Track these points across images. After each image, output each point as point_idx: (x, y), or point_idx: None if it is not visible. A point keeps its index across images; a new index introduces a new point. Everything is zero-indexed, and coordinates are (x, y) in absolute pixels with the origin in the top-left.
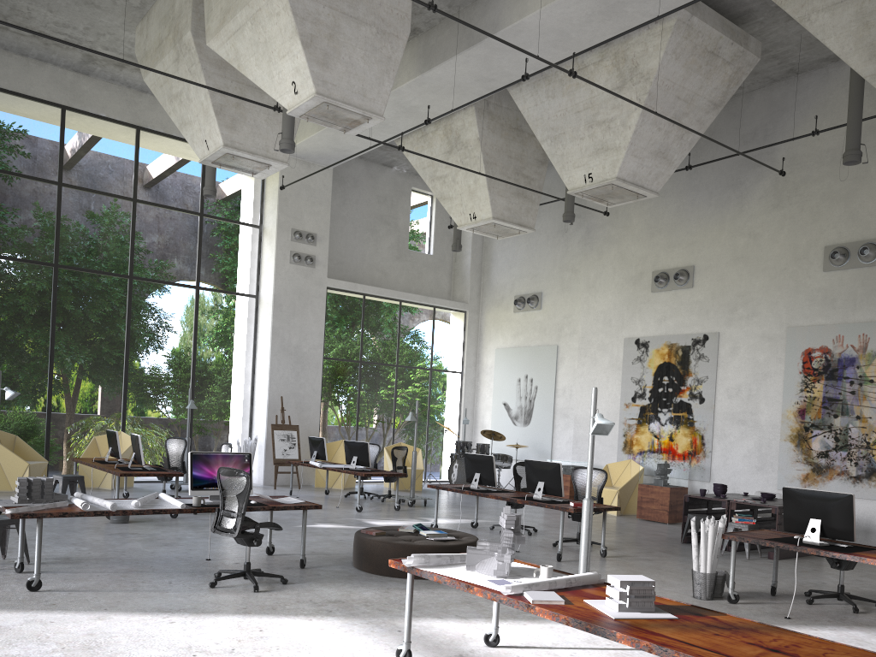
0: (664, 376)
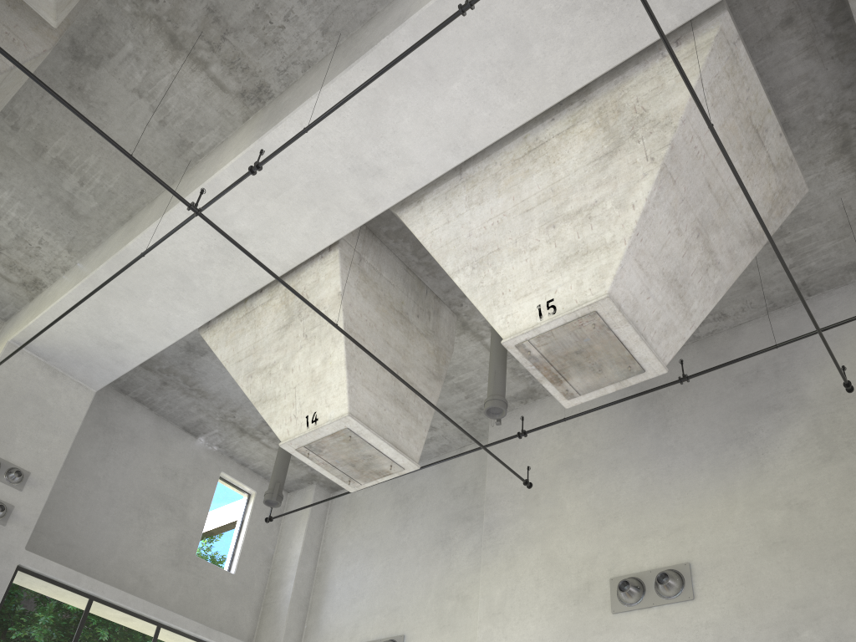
0: None
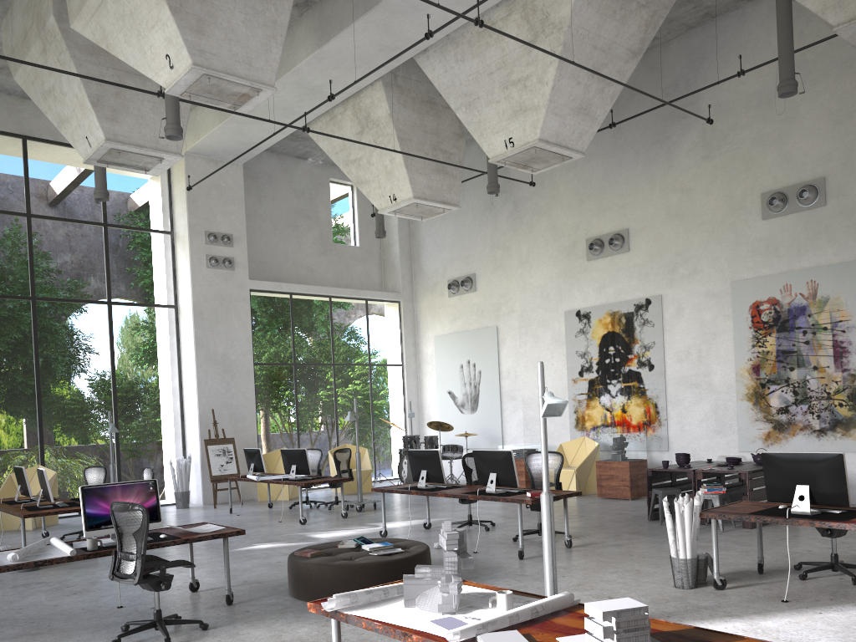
0: (609, 347)
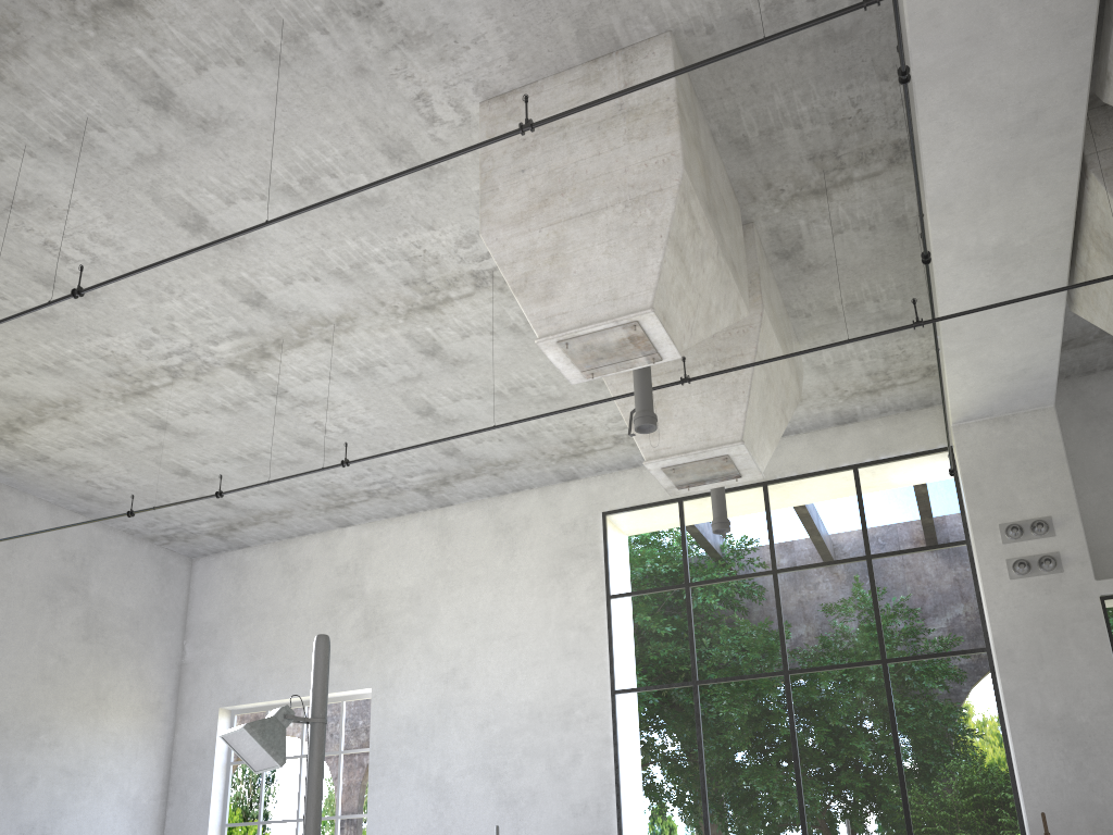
0: None
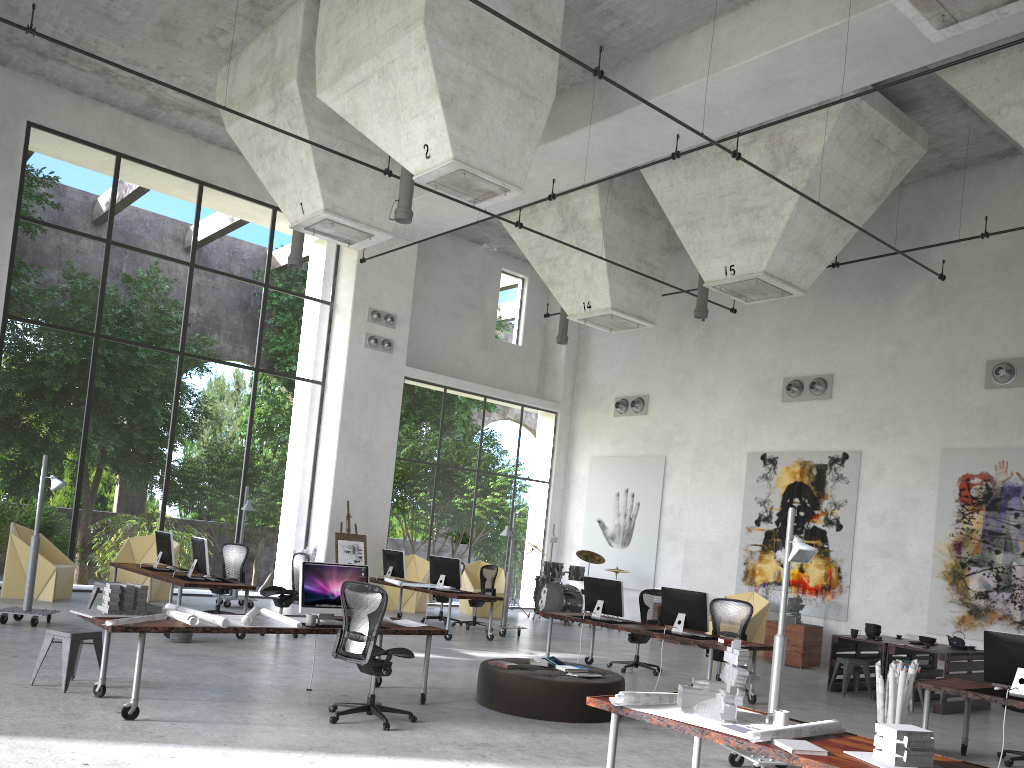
0: (794, 498)
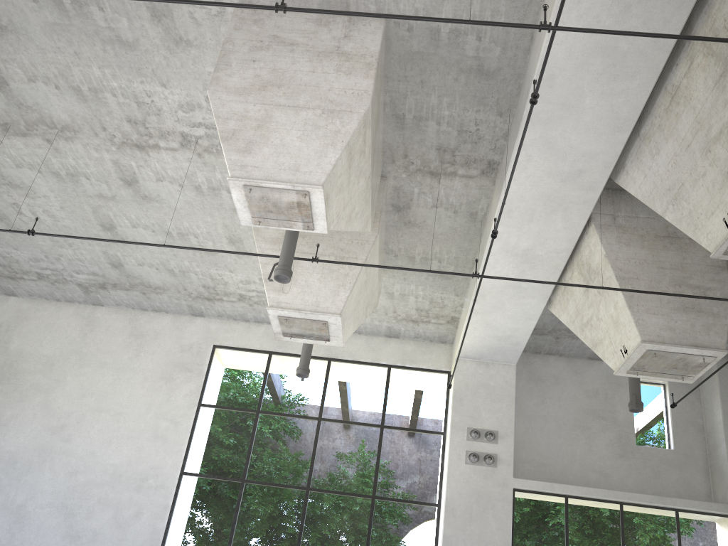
0: None
